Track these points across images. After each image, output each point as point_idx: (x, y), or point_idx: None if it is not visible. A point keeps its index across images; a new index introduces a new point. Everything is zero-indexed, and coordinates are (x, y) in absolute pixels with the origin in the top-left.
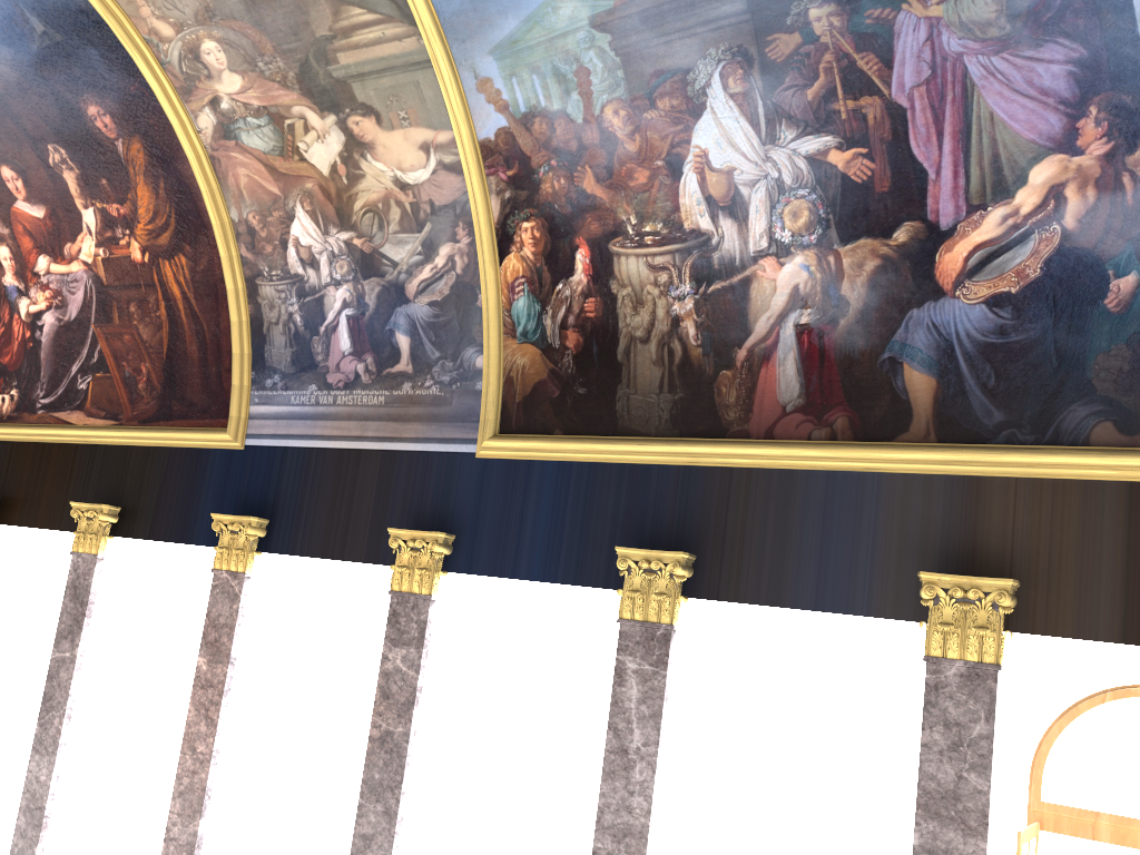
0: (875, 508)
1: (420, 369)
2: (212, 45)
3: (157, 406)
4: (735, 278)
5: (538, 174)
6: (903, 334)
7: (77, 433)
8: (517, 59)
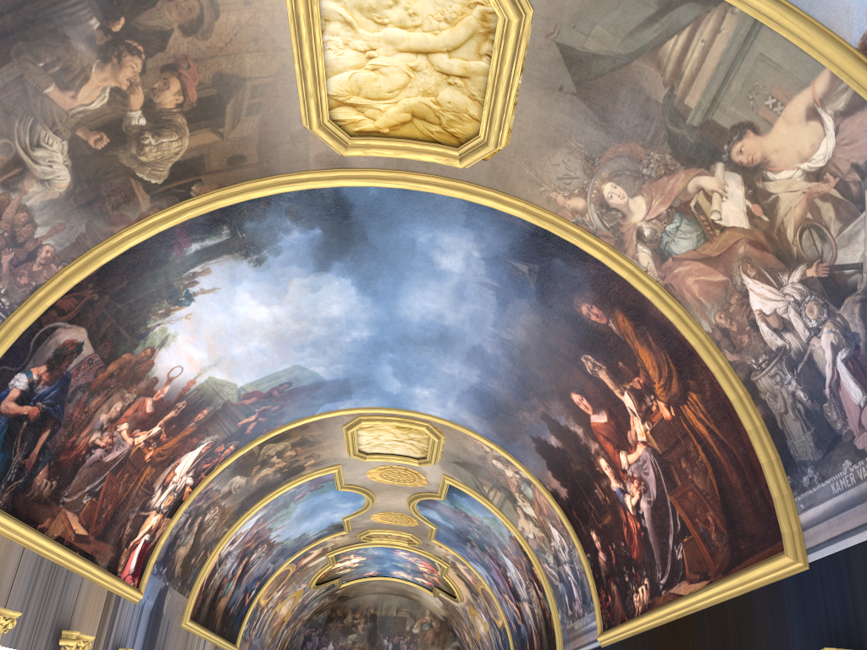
0: None
1: None
2: (608, 187)
3: (729, 551)
4: None
5: None
6: None
7: (684, 603)
8: None
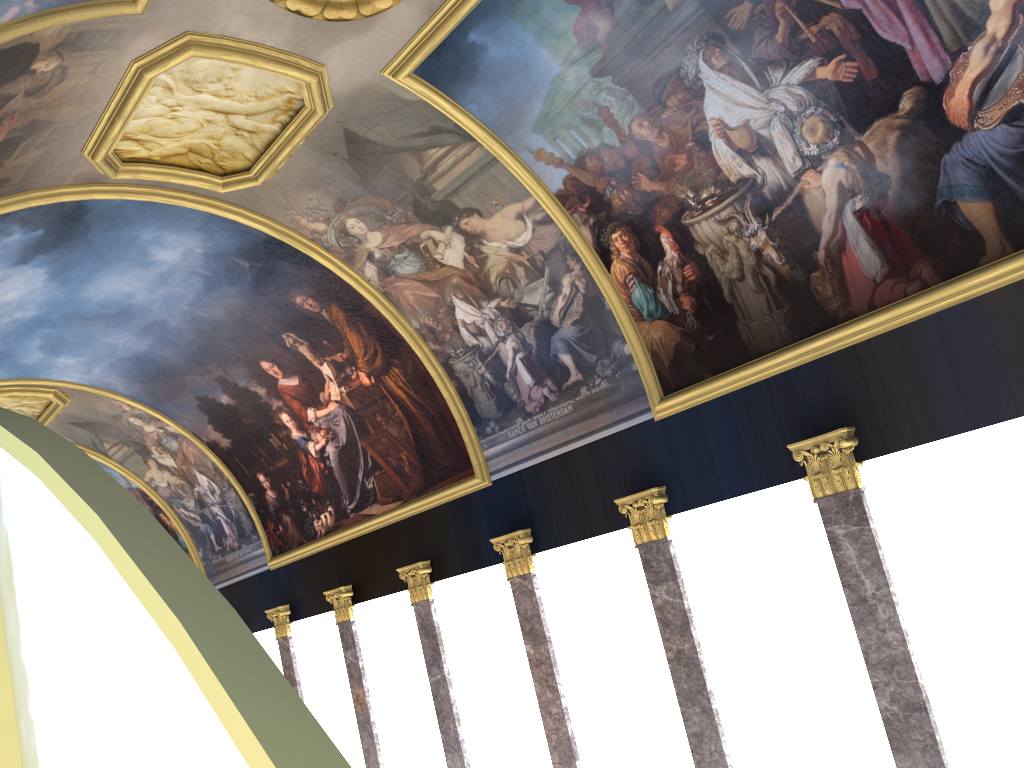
0: (986, 327)
1: (587, 373)
2: (352, 221)
3: (423, 479)
4: (788, 200)
5: (606, 196)
6: (945, 179)
7: (380, 520)
8: (553, 126)
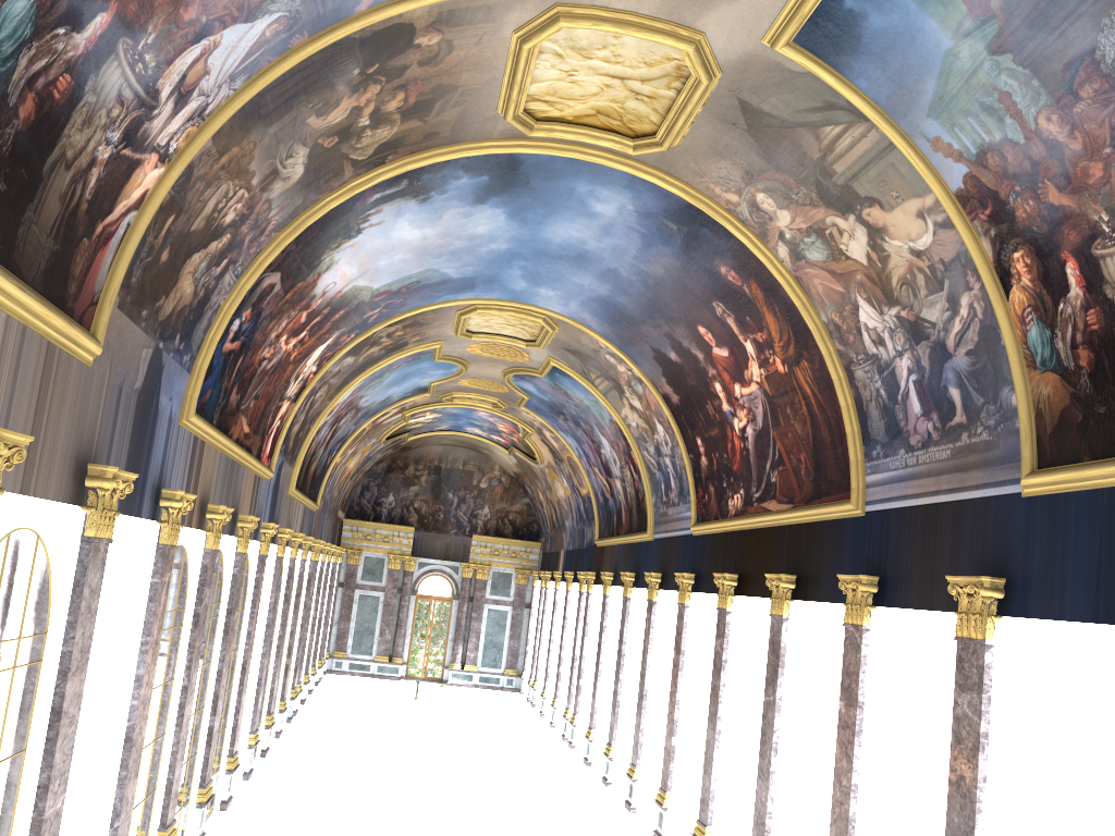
0: None
1: (971, 417)
2: (761, 195)
3: (812, 488)
4: None
5: (1009, 204)
6: None
7: (771, 518)
8: (949, 111)
